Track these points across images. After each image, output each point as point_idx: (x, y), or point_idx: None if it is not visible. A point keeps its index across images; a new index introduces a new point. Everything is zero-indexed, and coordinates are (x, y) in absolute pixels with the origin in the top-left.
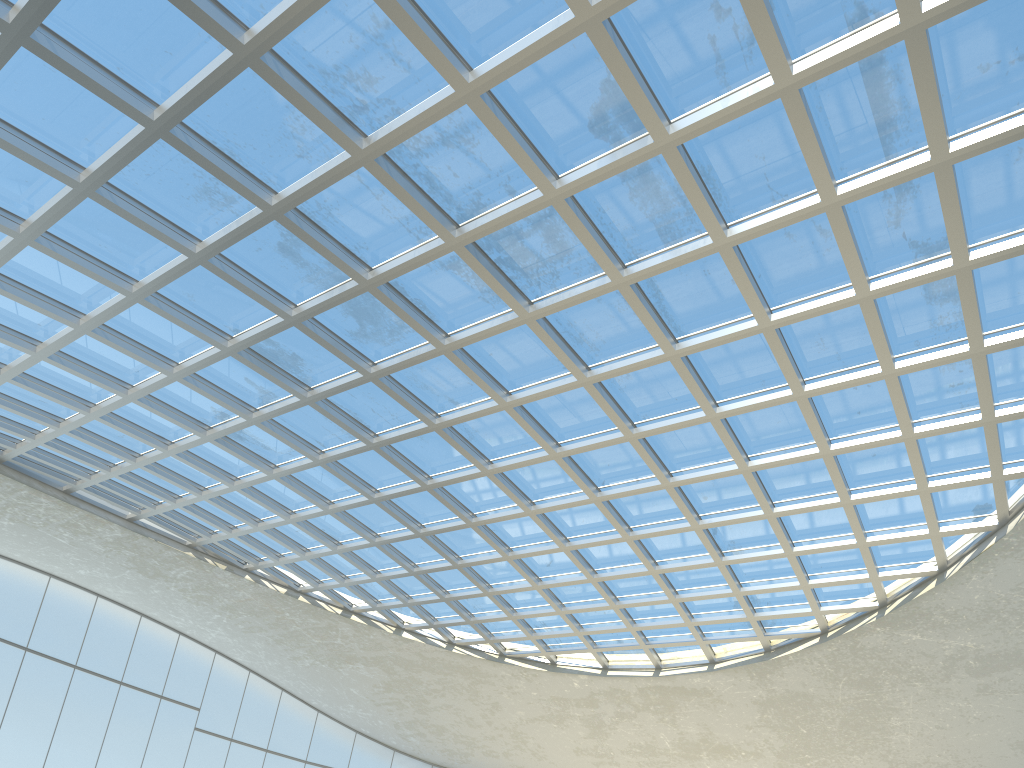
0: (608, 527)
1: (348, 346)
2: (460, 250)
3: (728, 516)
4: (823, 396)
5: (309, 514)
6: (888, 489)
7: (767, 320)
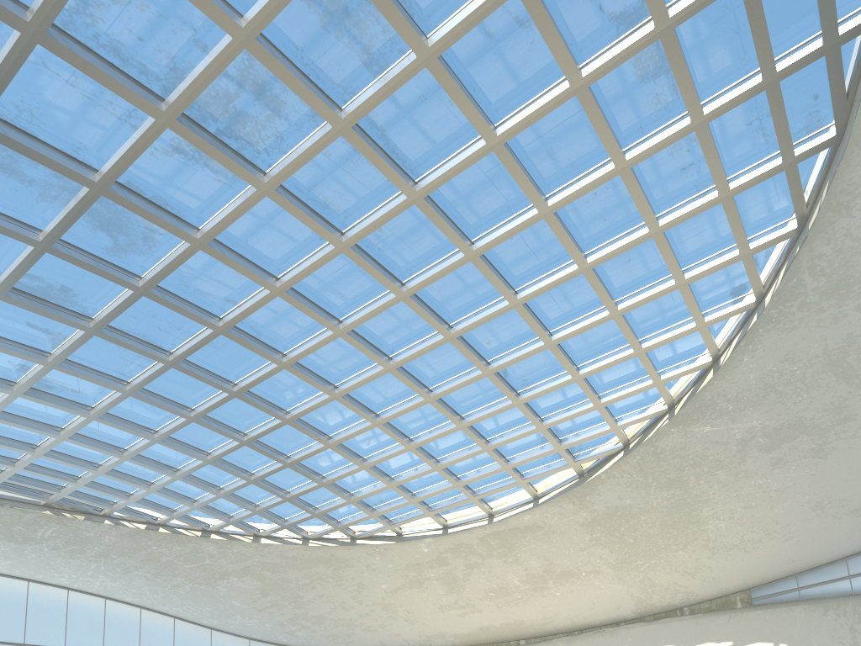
0: (410, 394)
1: (110, 264)
2: (174, 125)
3: (513, 355)
4: (568, 210)
5: (139, 447)
6: (650, 291)
7: (493, 136)
